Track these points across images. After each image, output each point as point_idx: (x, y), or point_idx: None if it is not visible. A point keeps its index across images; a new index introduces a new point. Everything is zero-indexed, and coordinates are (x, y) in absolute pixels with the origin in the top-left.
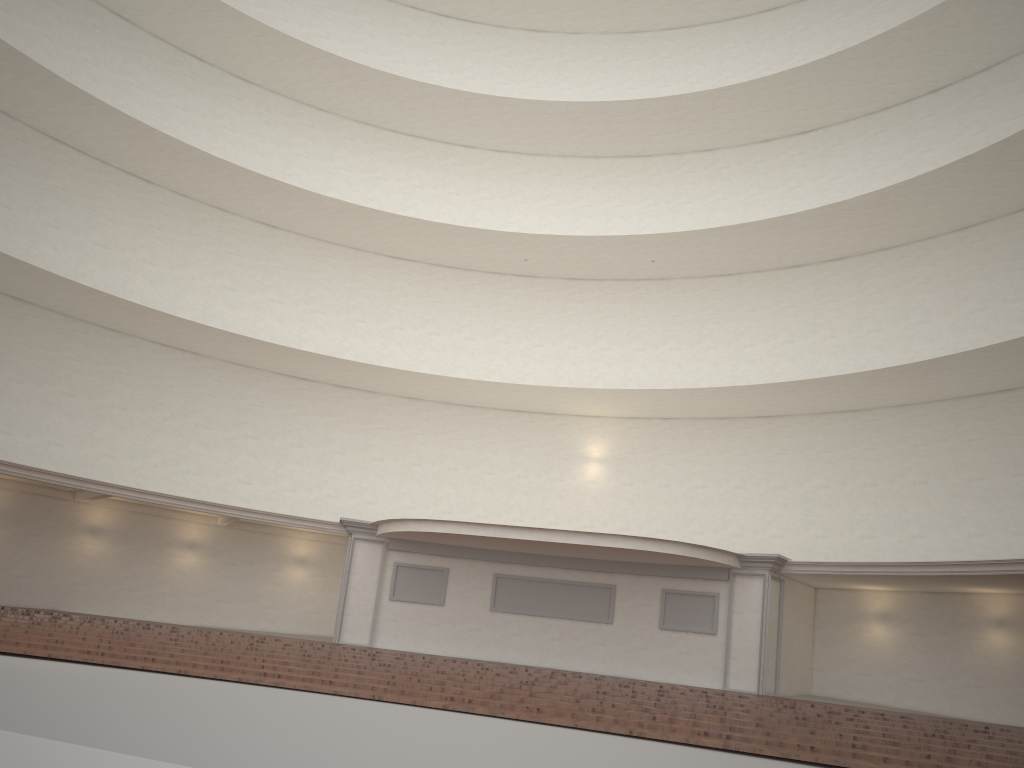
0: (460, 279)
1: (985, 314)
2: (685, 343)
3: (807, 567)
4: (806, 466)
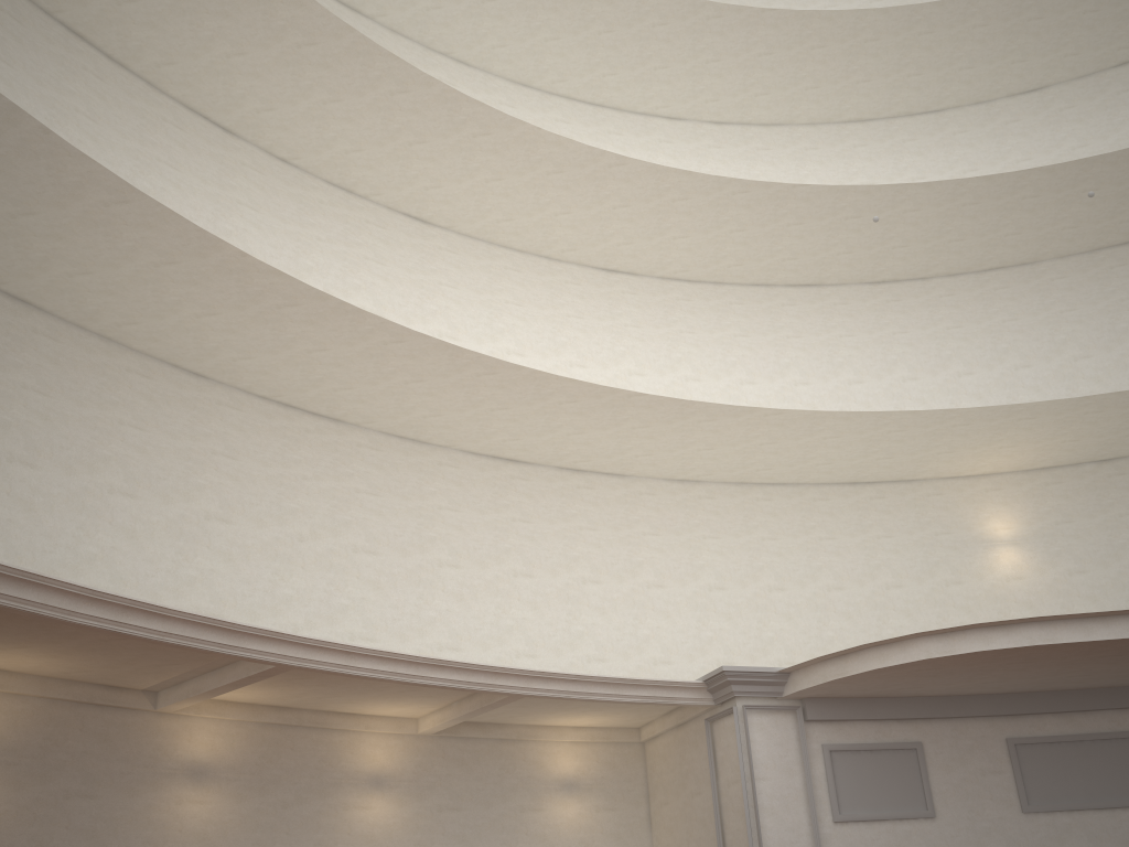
0: (710, 297)
1: None
2: (1095, 346)
3: None
4: None
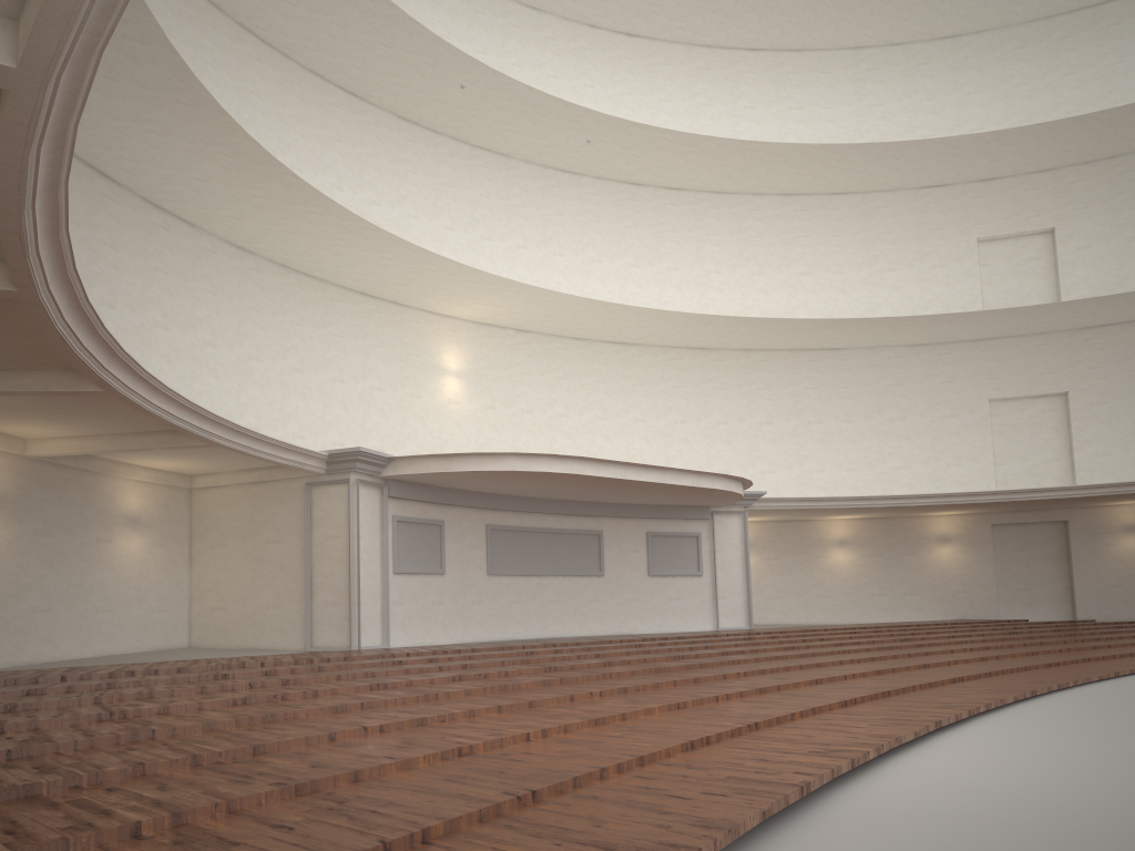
0: (277, 67)
1: (812, 279)
2: (532, 242)
3: (767, 503)
4: (662, 400)
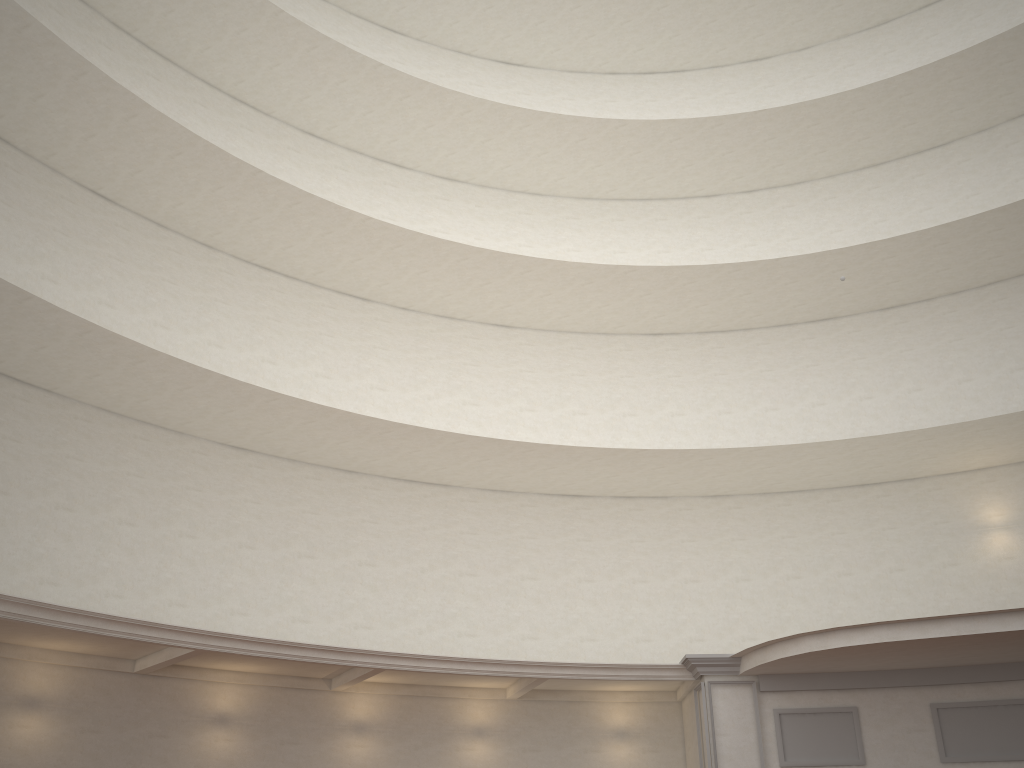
0: (740, 342)
1: None
2: None
3: None
4: None
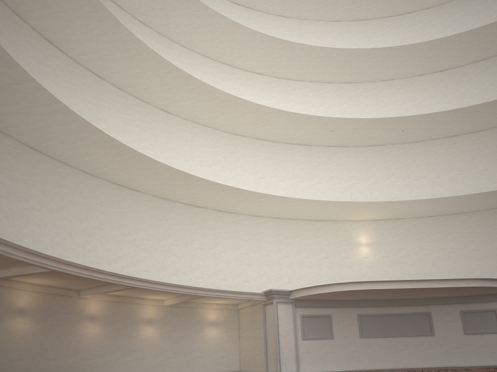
0: (270, 147)
1: None
2: (400, 178)
3: None
4: (487, 237)
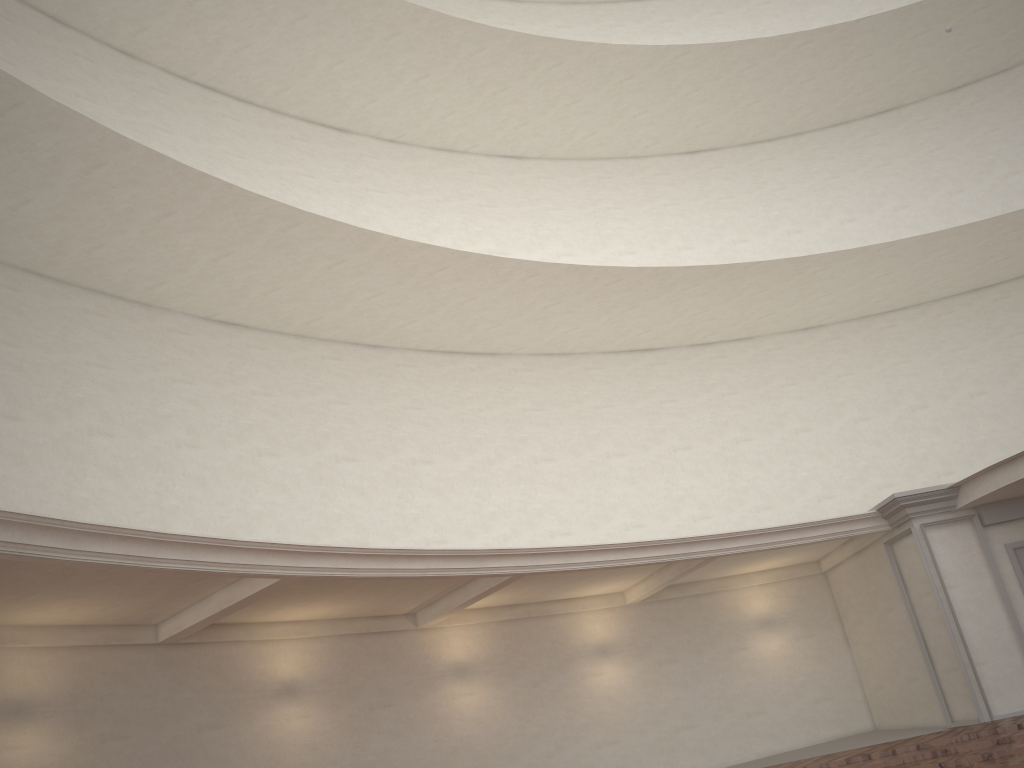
0: (793, 150)
1: None
2: None
3: None
4: None
